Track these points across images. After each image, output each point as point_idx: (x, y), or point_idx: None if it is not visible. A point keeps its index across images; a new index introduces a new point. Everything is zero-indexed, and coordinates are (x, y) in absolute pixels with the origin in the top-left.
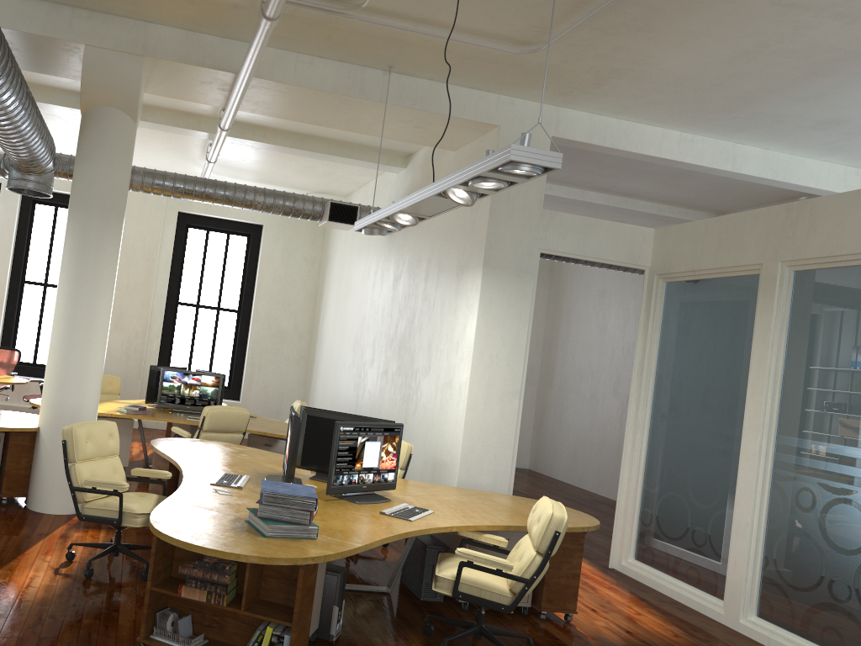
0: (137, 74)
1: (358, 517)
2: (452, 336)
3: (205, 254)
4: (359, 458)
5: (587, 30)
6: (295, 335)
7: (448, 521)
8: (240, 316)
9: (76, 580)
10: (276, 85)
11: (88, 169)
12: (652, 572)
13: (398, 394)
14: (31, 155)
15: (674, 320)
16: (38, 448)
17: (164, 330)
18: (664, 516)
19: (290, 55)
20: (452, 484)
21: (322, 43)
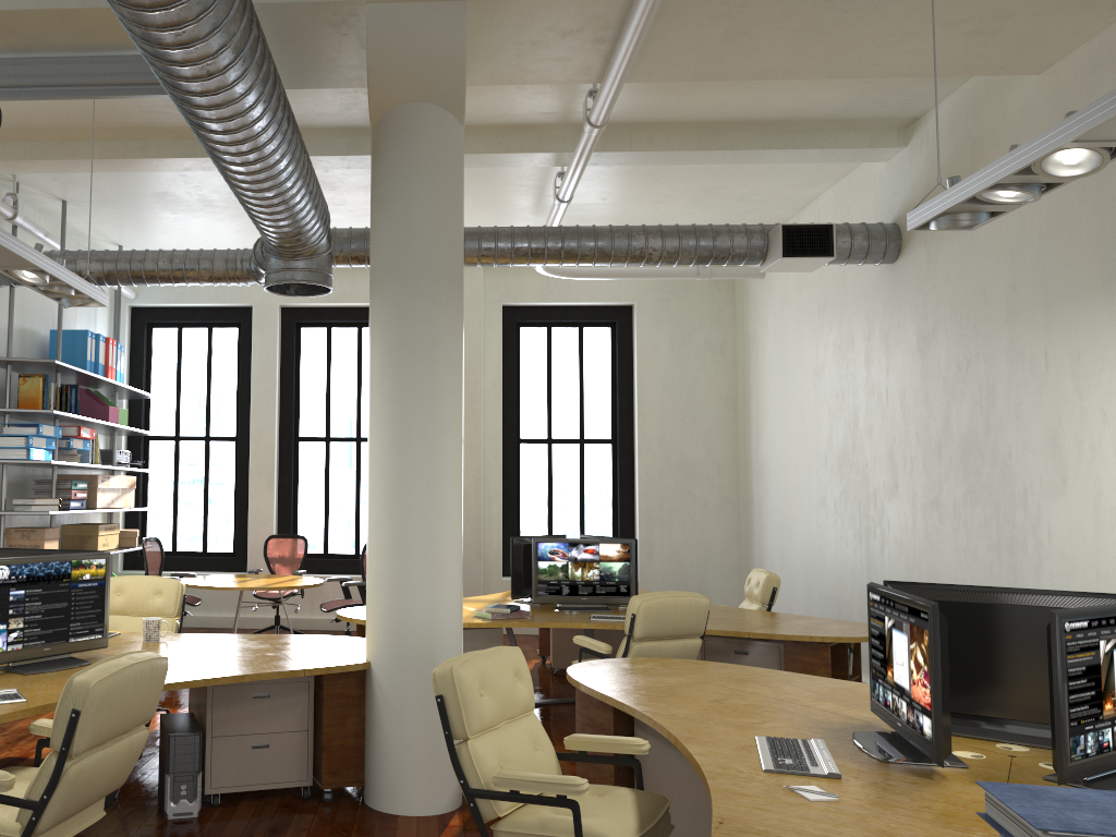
0: (458, 33)
1: None
2: None
3: (550, 362)
4: (1107, 691)
5: None
6: (710, 466)
7: None
8: (616, 448)
9: None
10: (705, 1)
11: (396, 212)
12: None
13: (981, 540)
14: (297, 221)
15: None
16: (372, 699)
17: (505, 484)
18: None
19: None
20: None
21: None
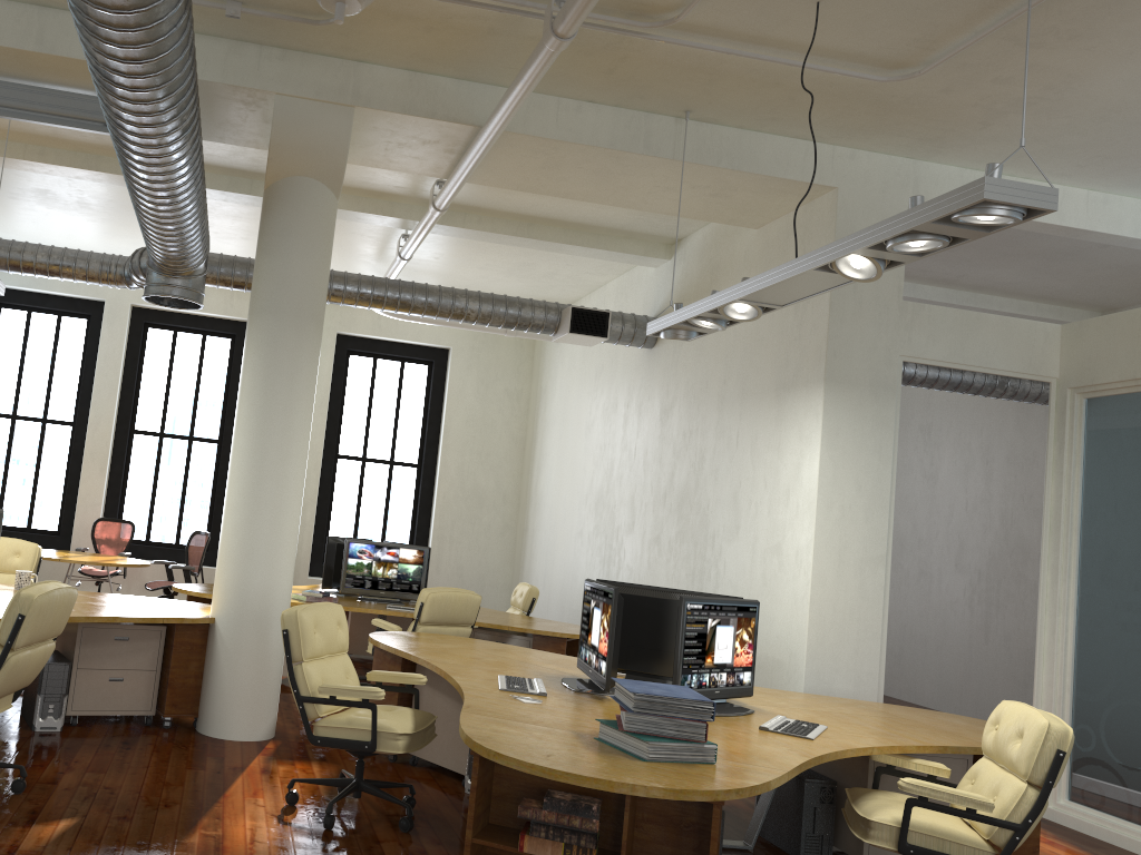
0: (345, 131)
1: (737, 734)
2: (776, 483)
3: (372, 389)
4: (709, 650)
5: (994, 42)
6: (497, 496)
7: (860, 740)
8: (420, 472)
9: (313, 833)
10: (529, 141)
11: (278, 261)
12: (1103, 819)
13: (683, 569)
14: (186, 249)
15: (1106, 452)
16: (213, 647)
17: (320, 493)
18: (1116, 735)
19: (549, 99)
20: (795, 692)
21: (598, 80)
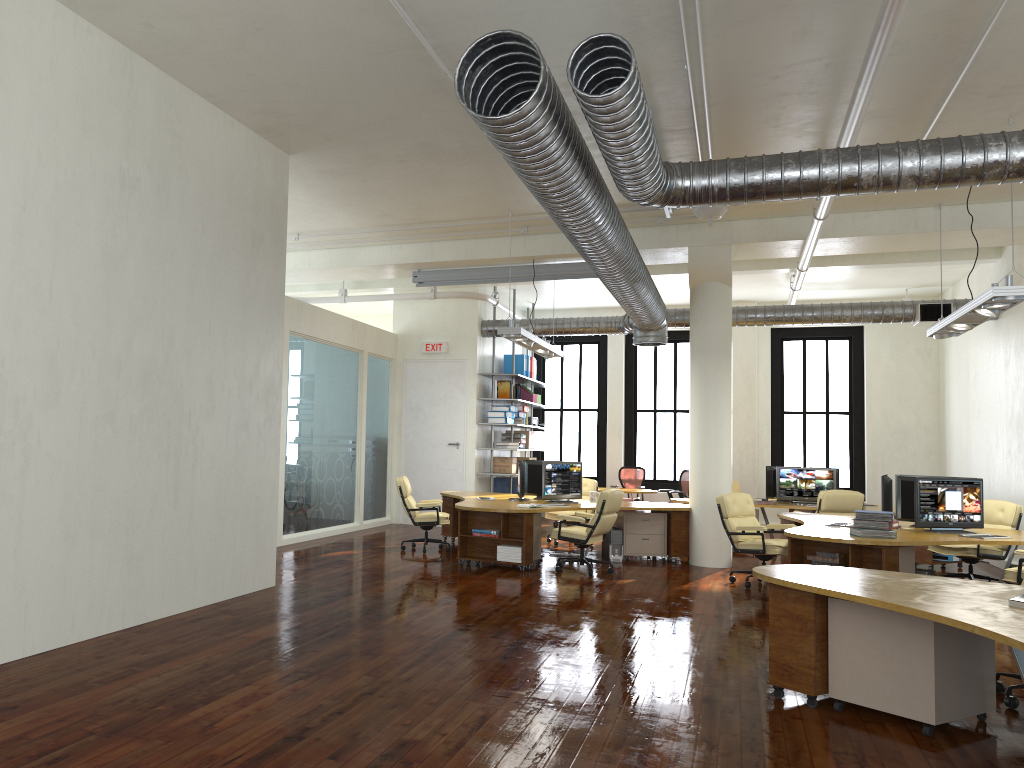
0: (727, 257)
1: (937, 536)
2: None
3: (804, 363)
4: (941, 503)
5: None
6: (919, 429)
7: (1019, 540)
8: (852, 418)
9: (739, 588)
10: (838, 239)
11: (701, 327)
12: None
13: (1021, 470)
14: (653, 320)
15: None
16: (692, 522)
17: (772, 439)
18: None
19: (847, 215)
20: None
21: (871, 204)
